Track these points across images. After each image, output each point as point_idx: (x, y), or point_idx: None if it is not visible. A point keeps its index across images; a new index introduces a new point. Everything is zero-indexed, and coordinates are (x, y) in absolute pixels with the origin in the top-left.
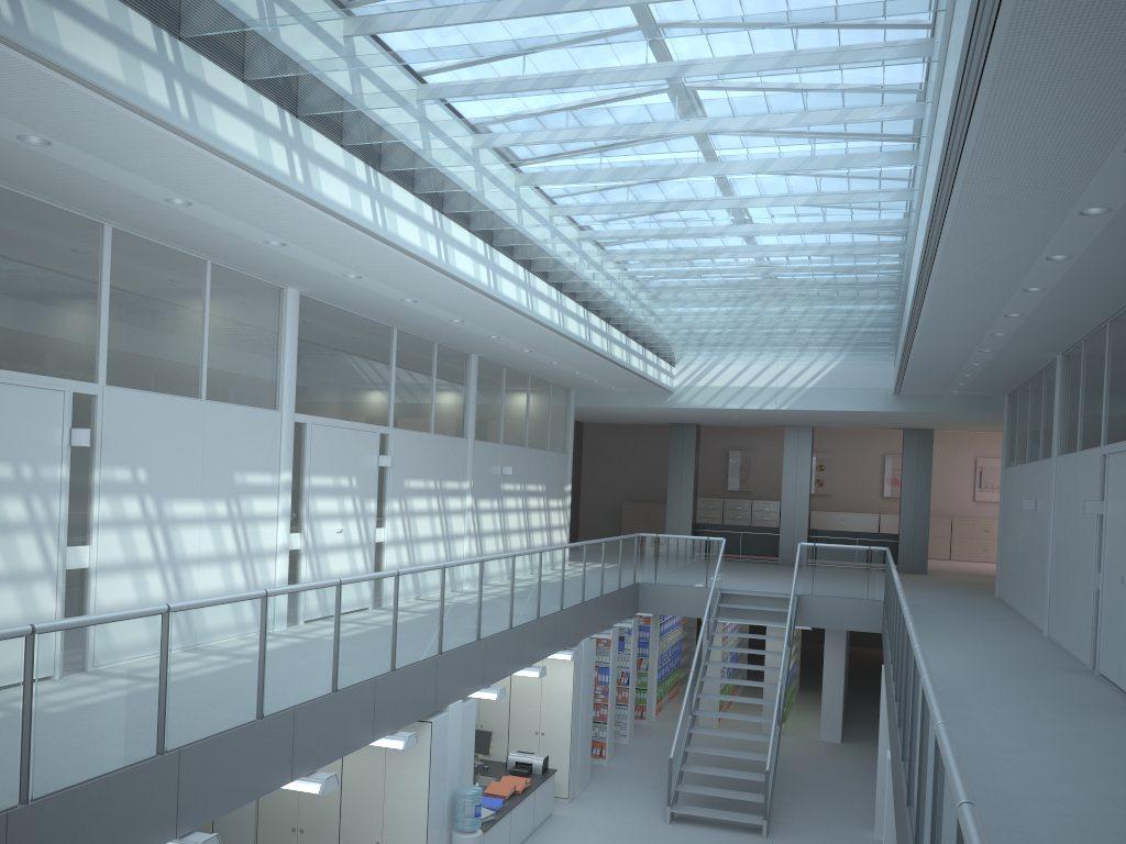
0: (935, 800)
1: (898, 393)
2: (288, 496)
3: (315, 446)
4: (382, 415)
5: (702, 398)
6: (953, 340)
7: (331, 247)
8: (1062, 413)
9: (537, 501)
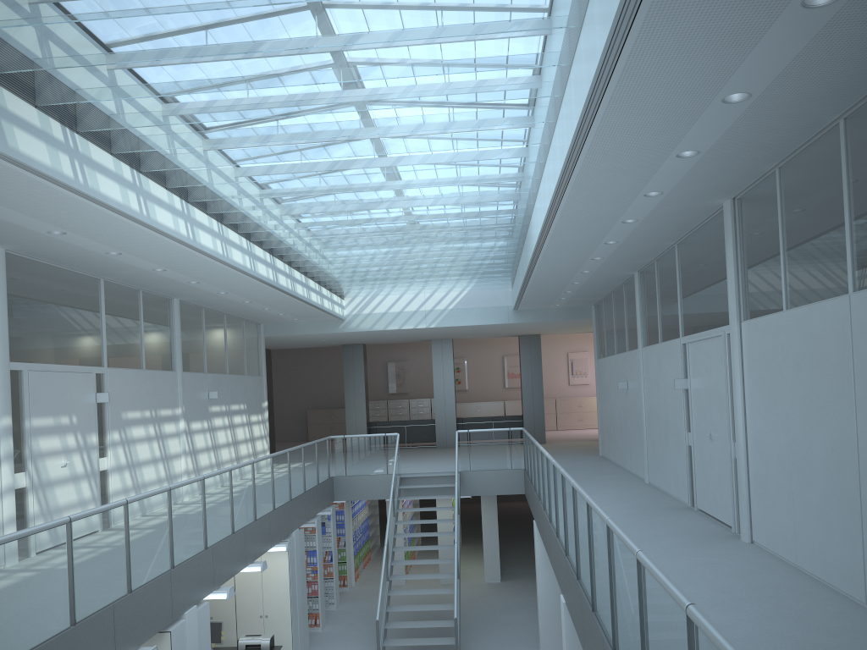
0: None
1: (517, 309)
2: (10, 439)
3: (33, 391)
4: (96, 357)
5: (368, 323)
6: (564, 264)
7: (33, 205)
8: (643, 315)
9: (240, 418)
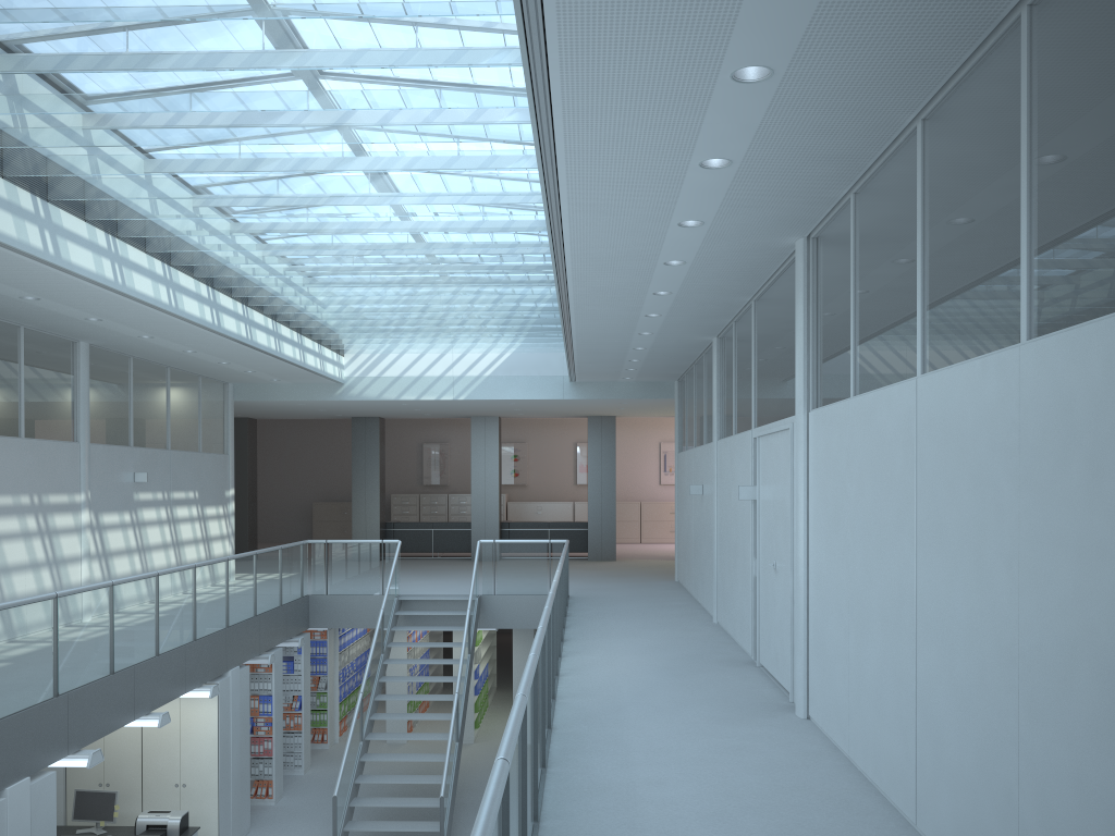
0: None
1: (575, 381)
2: None
3: None
4: None
5: (375, 389)
6: (611, 321)
7: None
8: (720, 397)
9: (188, 510)
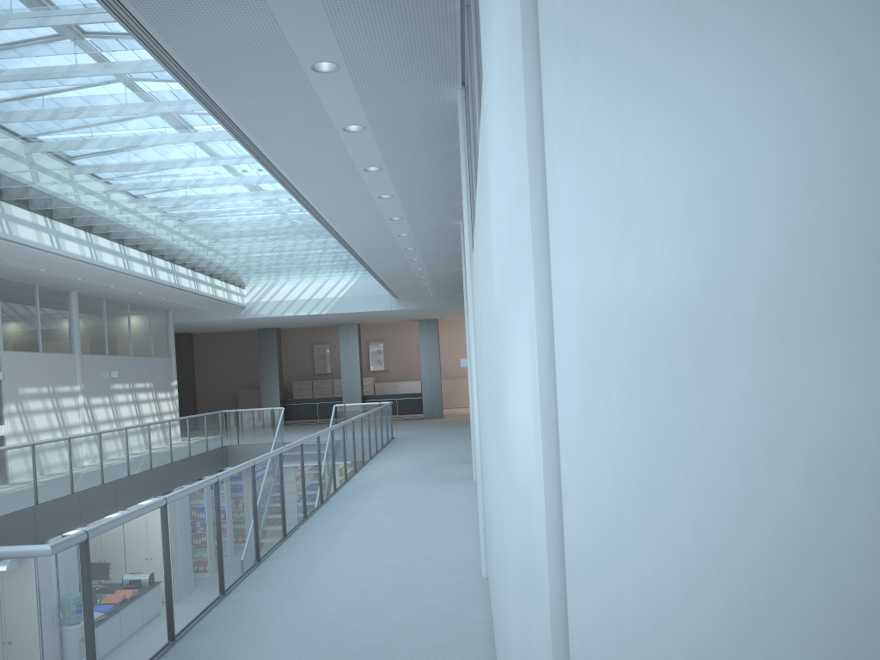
0: (215, 513)
1: (398, 297)
2: None
3: None
4: None
5: (266, 310)
6: (392, 264)
7: None
8: None
9: (146, 395)
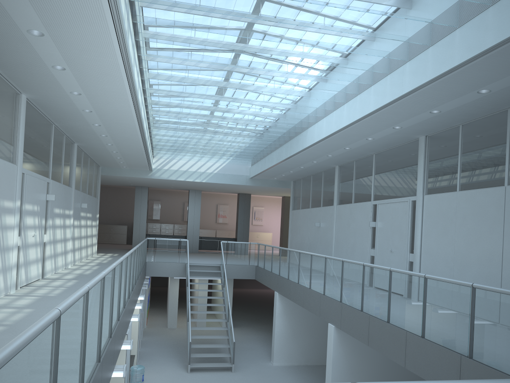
0: None
1: (252, 178)
2: (19, 215)
3: (27, 187)
4: (47, 172)
5: (166, 174)
6: (310, 156)
7: (91, 76)
8: (339, 188)
9: (89, 222)
